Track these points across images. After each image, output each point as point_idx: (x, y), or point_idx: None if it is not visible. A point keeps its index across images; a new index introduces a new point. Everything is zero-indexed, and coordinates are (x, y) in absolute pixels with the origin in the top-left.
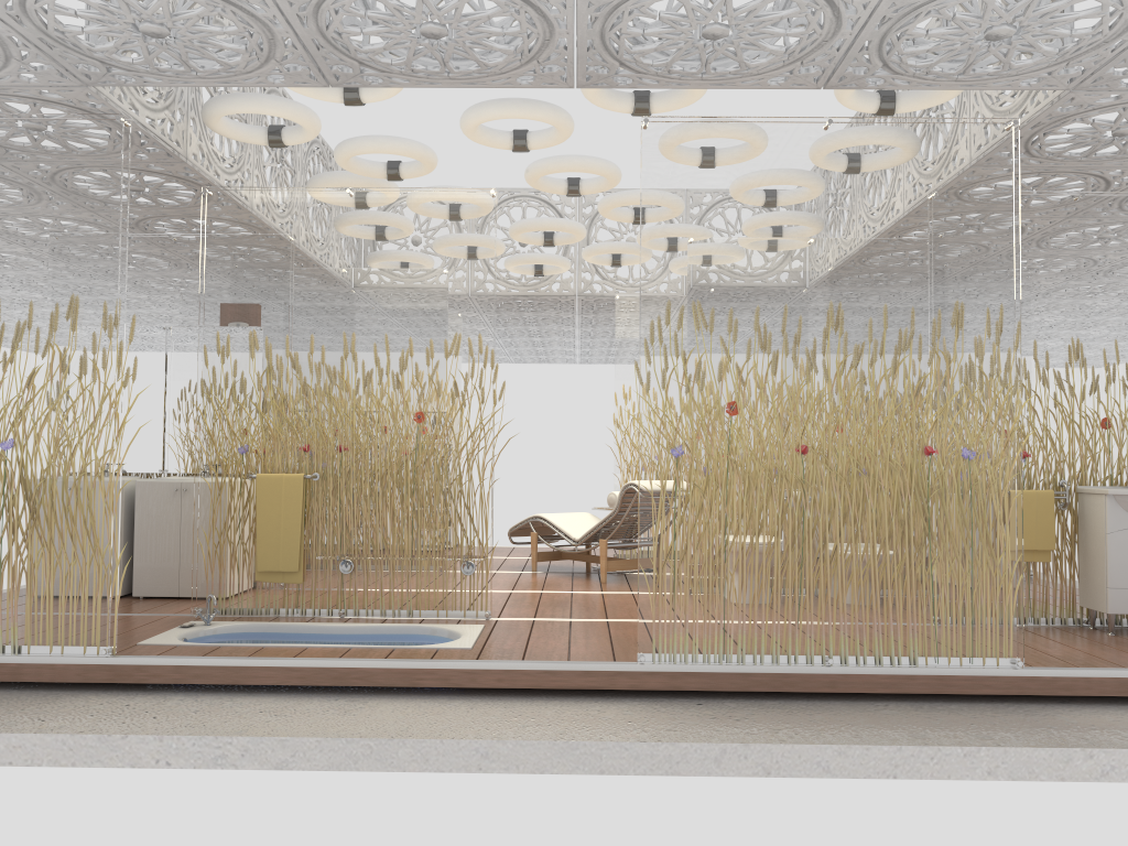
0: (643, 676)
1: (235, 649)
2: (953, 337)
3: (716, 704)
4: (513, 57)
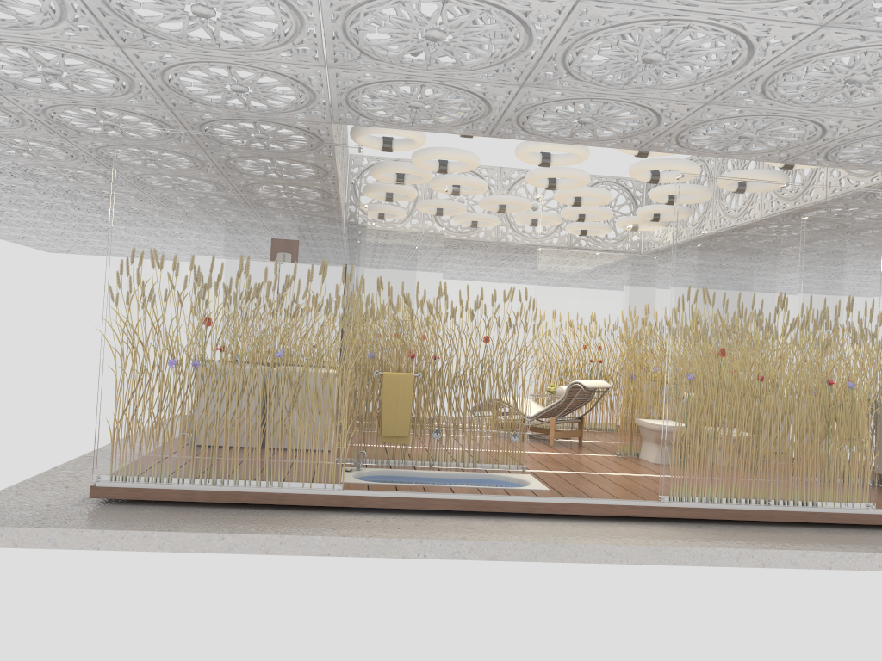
0: (664, 509)
1: (408, 487)
2: (848, 317)
3: (708, 526)
4: (617, 135)
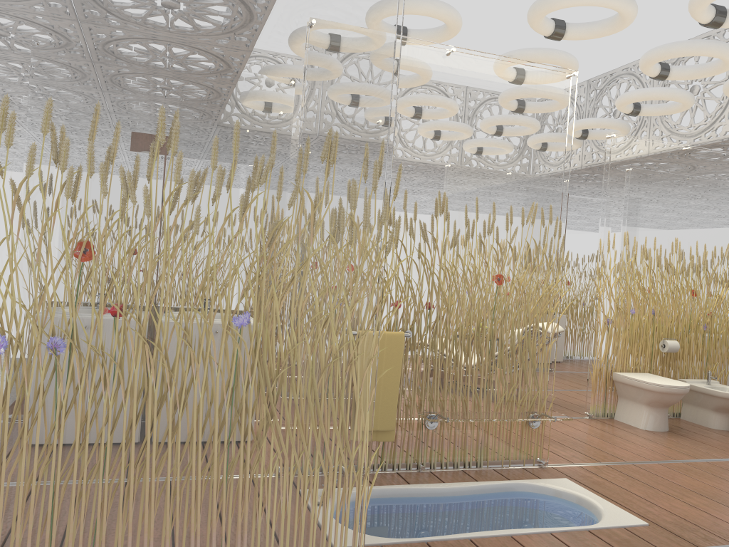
0: None
1: None
2: None
3: None
4: None
